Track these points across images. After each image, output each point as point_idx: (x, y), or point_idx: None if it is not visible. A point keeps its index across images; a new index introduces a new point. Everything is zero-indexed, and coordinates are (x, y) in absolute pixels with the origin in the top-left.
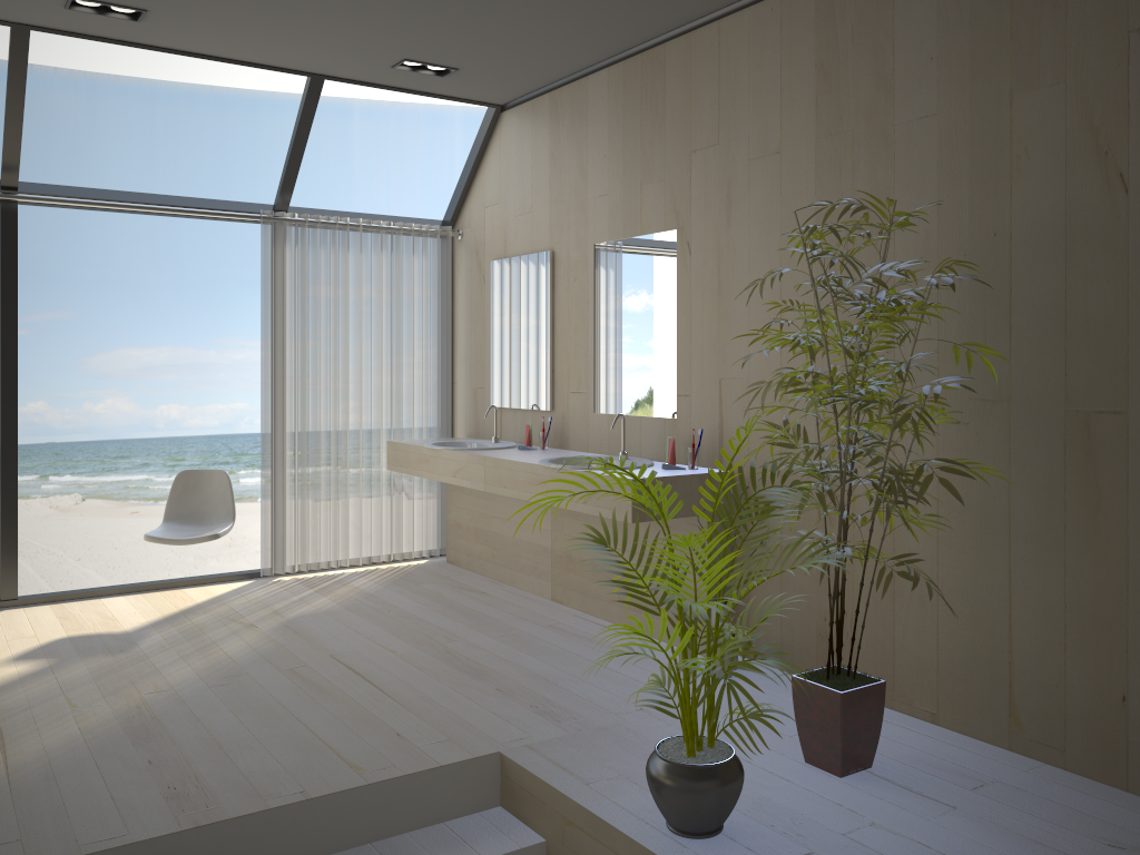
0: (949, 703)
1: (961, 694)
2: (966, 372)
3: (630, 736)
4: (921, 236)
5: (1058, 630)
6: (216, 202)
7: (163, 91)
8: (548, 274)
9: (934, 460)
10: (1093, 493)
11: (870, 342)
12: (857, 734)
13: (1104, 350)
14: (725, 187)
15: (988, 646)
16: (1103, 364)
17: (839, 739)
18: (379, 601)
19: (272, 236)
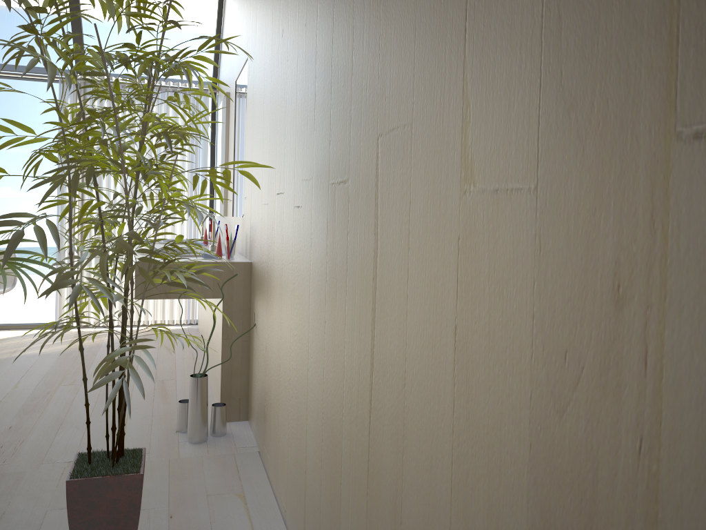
0: (289, 503)
1: (292, 496)
2: (303, 152)
3: (6, 486)
4: (295, 15)
5: (320, 445)
6: (35, 68)
7: (201, 34)
8: (225, 110)
9: (128, 233)
10: (336, 284)
11: (148, 111)
12: (96, 526)
13: (344, 105)
14: (256, 11)
15: (300, 450)
16: (343, 124)
17: (69, 529)
18: (93, 351)
19: (67, 91)
